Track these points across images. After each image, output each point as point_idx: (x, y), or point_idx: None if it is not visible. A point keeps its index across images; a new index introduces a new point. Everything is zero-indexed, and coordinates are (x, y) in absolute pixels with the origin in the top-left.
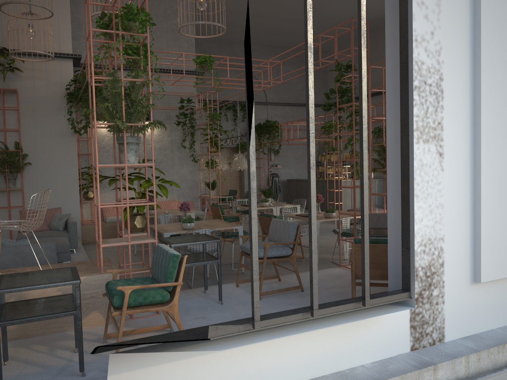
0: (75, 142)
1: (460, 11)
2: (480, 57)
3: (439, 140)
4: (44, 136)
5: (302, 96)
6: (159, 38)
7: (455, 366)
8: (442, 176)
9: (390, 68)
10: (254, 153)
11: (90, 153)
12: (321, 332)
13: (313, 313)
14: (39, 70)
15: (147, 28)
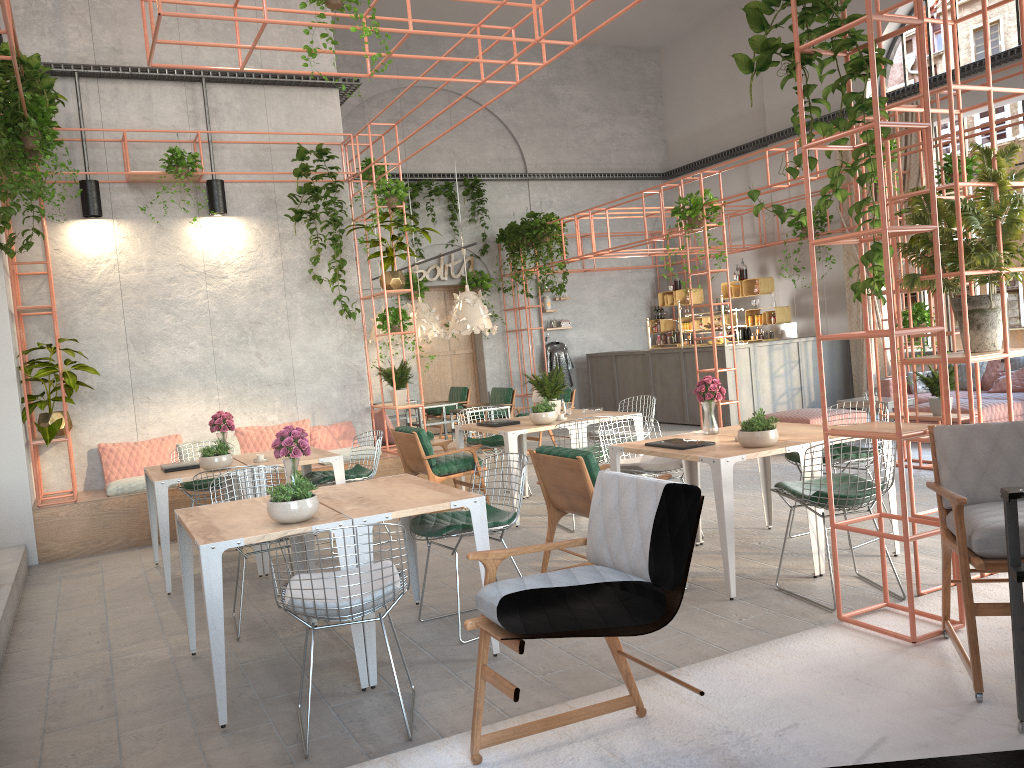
0: None
1: None
2: None
3: None
4: None
5: (608, 157)
6: None
7: None
8: None
9: None
10: None
11: (48, 305)
12: None
13: None
14: None
15: None
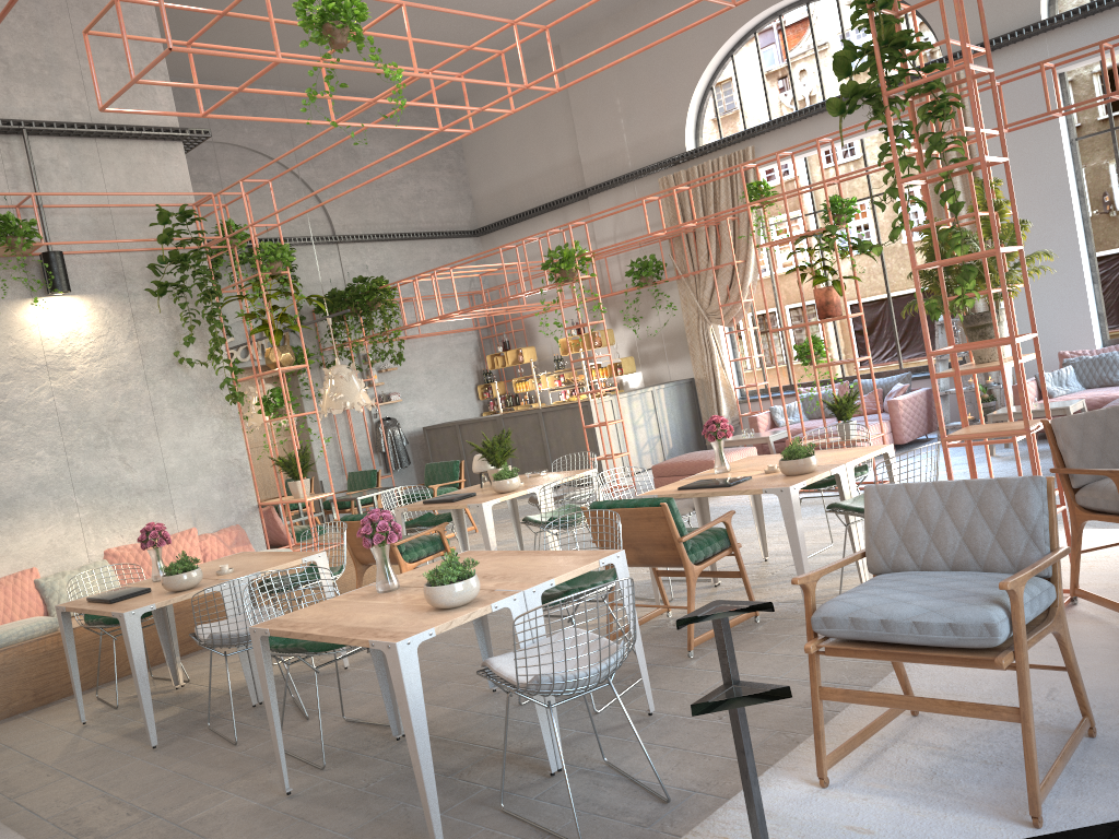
0: None
1: None
2: None
3: None
4: None
5: (417, 215)
6: (47, 29)
7: None
8: None
9: None
10: None
11: None
12: None
13: None
14: None
15: None
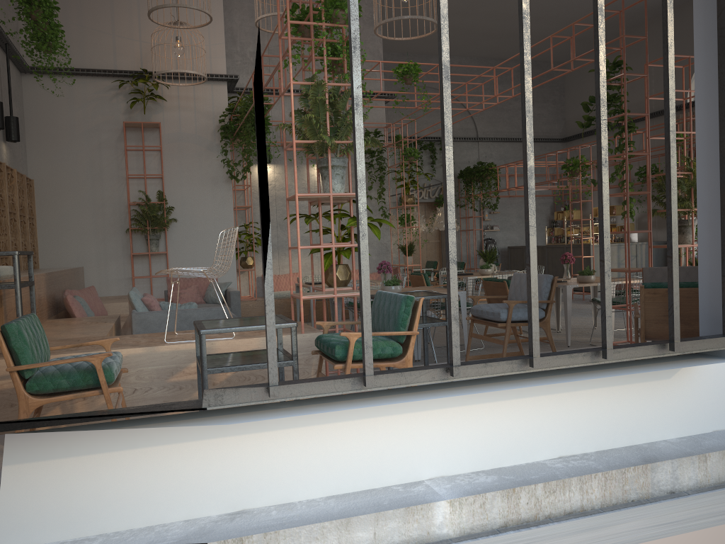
0: (230, 192)
1: None
2: None
3: None
4: (192, 184)
5: None
6: None
7: None
8: None
9: (701, 40)
10: (531, 143)
11: (250, 205)
12: (610, 390)
13: (605, 355)
14: (186, 97)
15: None
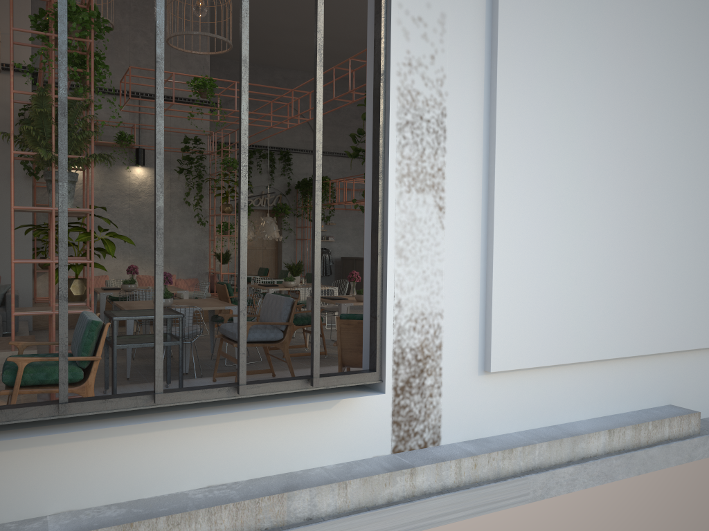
0: (30, 189)
1: (472, 32)
2: (495, 91)
3: (440, 191)
4: None
5: None
6: None
7: (442, 472)
8: (443, 235)
9: (371, 96)
10: (162, 184)
11: None
12: (266, 420)
13: (239, 390)
14: None
15: (92, 32)
